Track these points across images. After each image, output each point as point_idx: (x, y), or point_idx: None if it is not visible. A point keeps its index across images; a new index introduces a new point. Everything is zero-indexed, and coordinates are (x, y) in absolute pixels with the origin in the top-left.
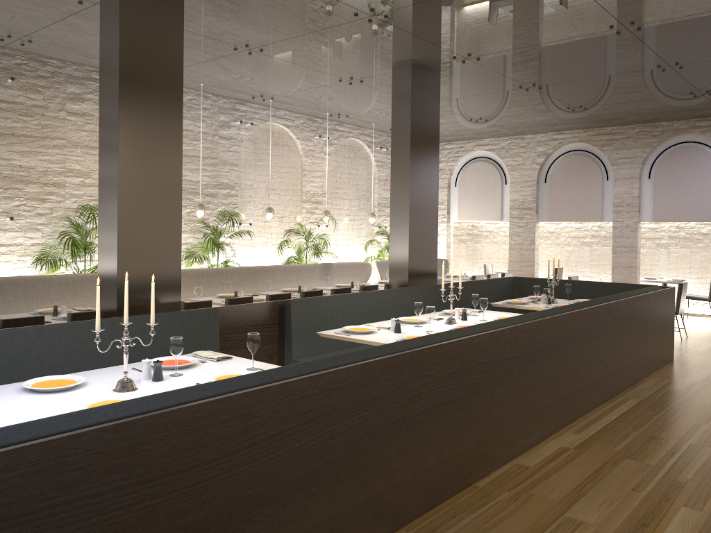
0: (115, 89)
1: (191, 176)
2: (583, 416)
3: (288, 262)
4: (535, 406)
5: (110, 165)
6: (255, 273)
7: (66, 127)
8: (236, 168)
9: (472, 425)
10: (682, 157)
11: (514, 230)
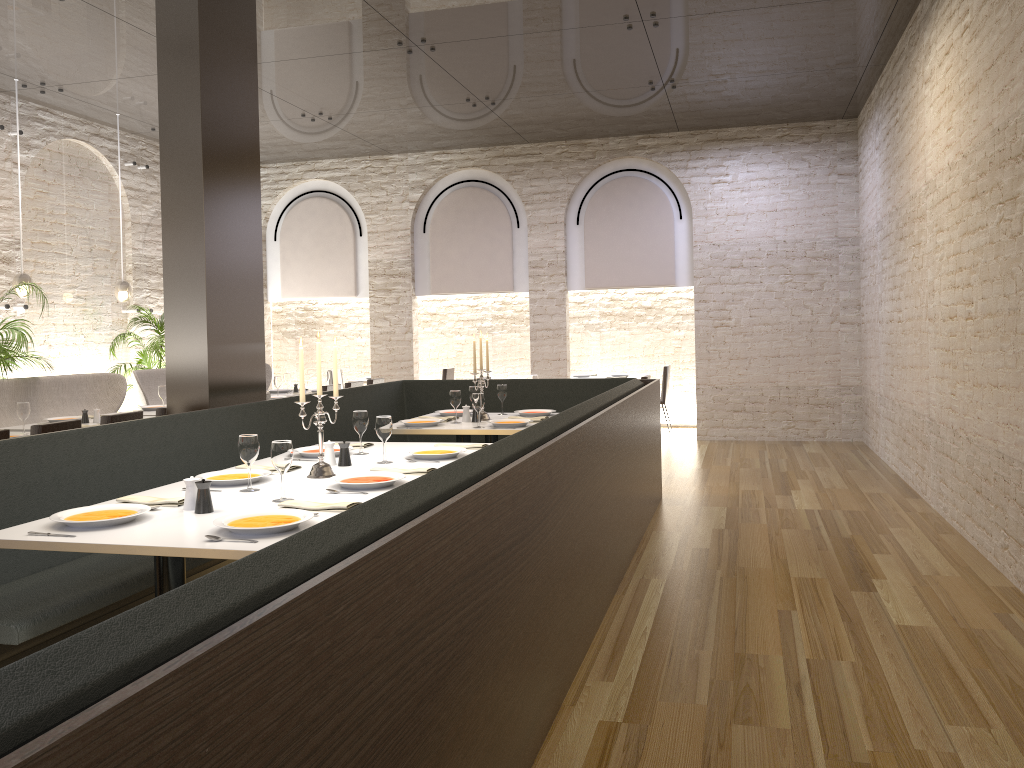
0: None
1: None
2: (597, 631)
3: None
4: (545, 643)
5: None
6: None
7: None
8: None
9: (453, 753)
10: (622, 193)
11: (378, 310)
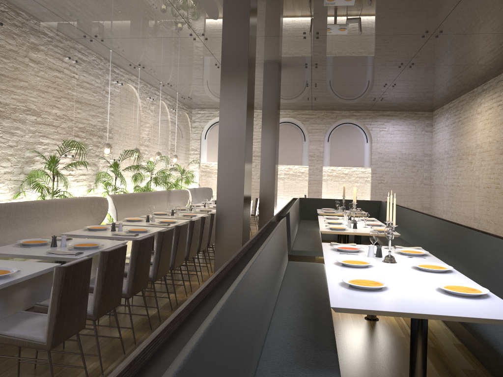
0: (243, 64)
1: (93, 121)
2: None
3: (145, 189)
4: None
5: (235, 117)
6: (143, 197)
7: (30, 72)
8: (114, 117)
9: None
10: (346, 131)
11: None
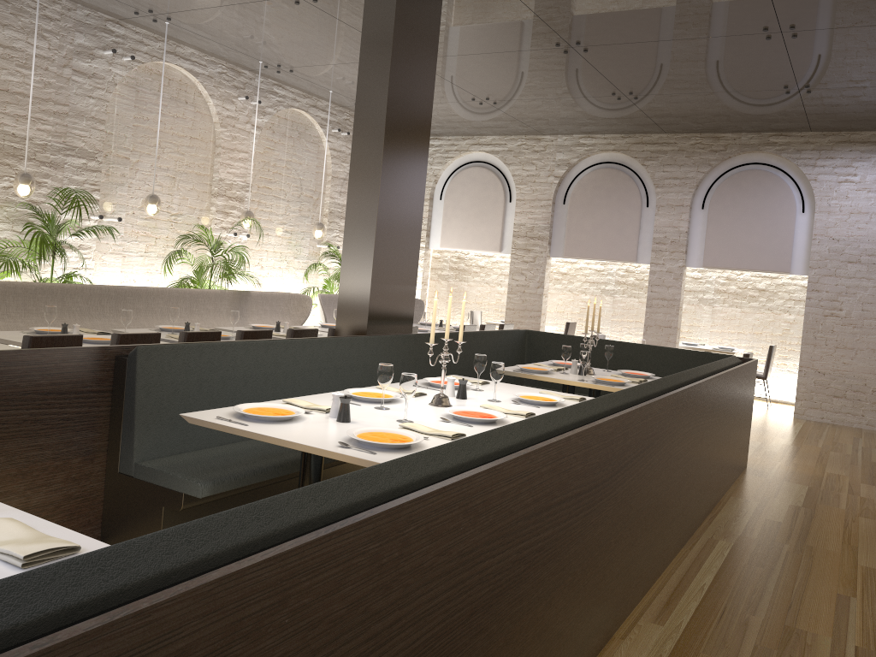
0: None
1: (14, 127)
2: (658, 578)
3: (179, 285)
4: (602, 581)
5: None
6: (116, 297)
7: None
8: (100, 125)
9: None
10: (749, 184)
11: (516, 265)
